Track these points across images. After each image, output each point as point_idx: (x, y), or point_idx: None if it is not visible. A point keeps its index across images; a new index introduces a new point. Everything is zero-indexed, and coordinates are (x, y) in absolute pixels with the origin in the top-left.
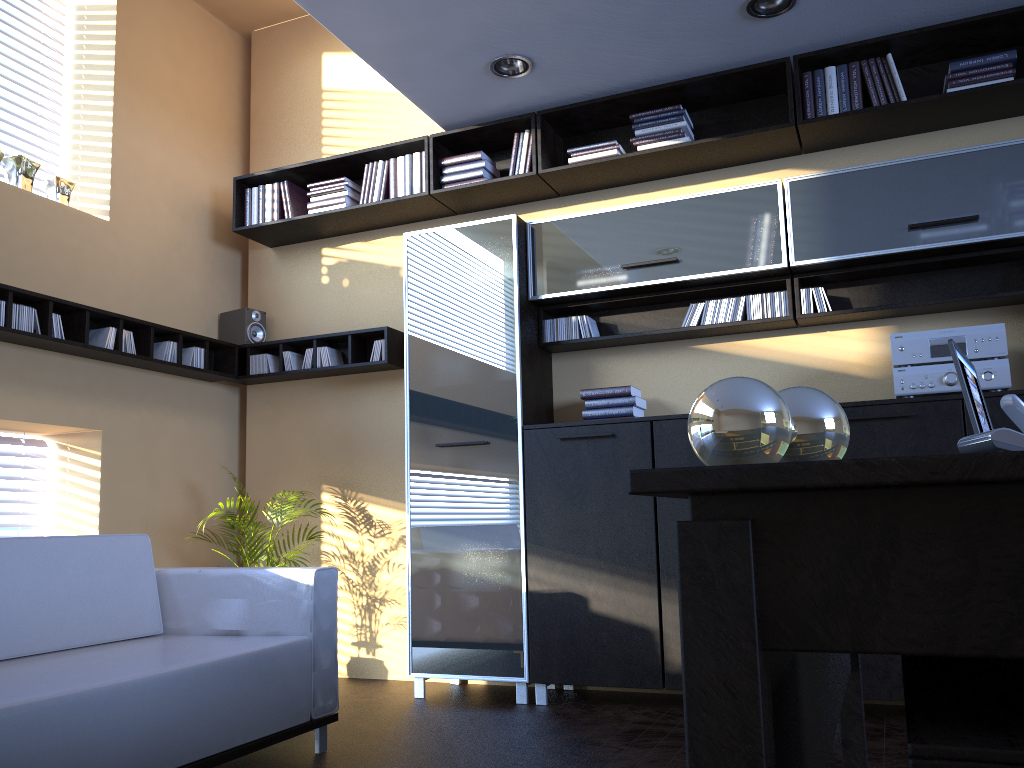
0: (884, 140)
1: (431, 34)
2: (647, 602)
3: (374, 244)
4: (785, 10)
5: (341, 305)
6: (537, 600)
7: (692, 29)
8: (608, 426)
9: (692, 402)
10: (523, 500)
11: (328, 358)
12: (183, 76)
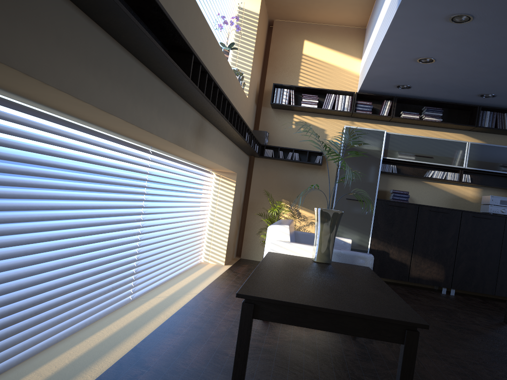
0: (491, 133)
1: (394, 77)
2: (407, 257)
3: (315, 118)
4: (489, 97)
5: (299, 137)
6: (372, 251)
7: (461, 93)
8: (405, 204)
9: (419, 198)
10: (373, 221)
11: (298, 157)
12: (261, 39)
